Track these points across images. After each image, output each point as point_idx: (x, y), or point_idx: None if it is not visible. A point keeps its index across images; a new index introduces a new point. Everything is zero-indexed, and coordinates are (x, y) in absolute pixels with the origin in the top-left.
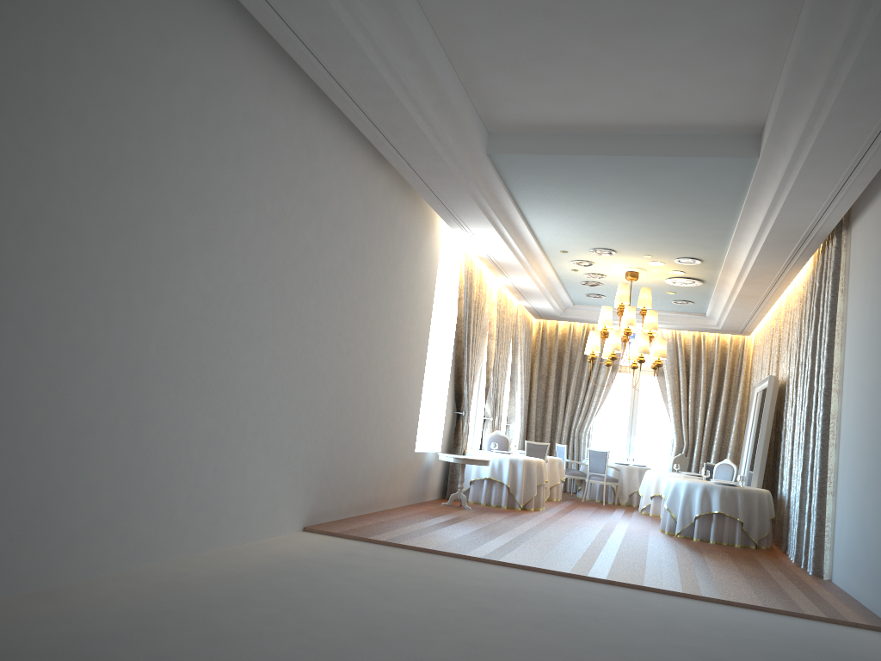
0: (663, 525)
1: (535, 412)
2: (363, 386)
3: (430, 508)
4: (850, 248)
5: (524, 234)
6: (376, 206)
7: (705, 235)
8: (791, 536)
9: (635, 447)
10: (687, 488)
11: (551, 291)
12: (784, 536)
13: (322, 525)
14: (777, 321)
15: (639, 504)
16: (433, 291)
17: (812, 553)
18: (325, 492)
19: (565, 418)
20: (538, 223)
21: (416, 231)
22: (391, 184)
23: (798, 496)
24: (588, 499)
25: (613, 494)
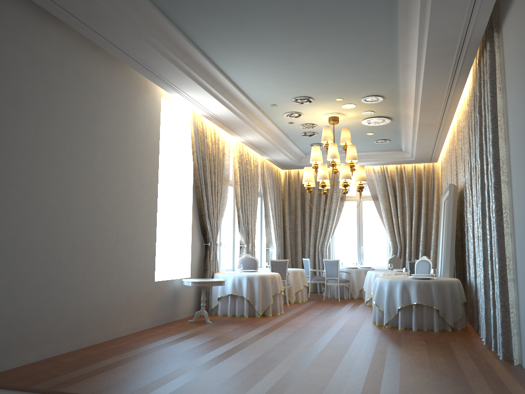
0: (375, 317)
1: (289, 237)
2: (60, 229)
3: (171, 328)
4: (503, 46)
5: (232, 90)
6: (50, 59)
7: (377, 67)
8: (480, 319)
9: (371, 253)
10: (389, 285)
11: (281, 144)
12: (475, 317)
13: (2, 373)
14: (453, 143)
15: (365, 298)
16: (156, 145)
17: (501, 339)
18: (9, 339)
19: (311, 239)
20: (237, 77)
21: (123, 90)
22: (74, 42)
23: (482, 283)
24: (329, 297)
25: (348, 291)
